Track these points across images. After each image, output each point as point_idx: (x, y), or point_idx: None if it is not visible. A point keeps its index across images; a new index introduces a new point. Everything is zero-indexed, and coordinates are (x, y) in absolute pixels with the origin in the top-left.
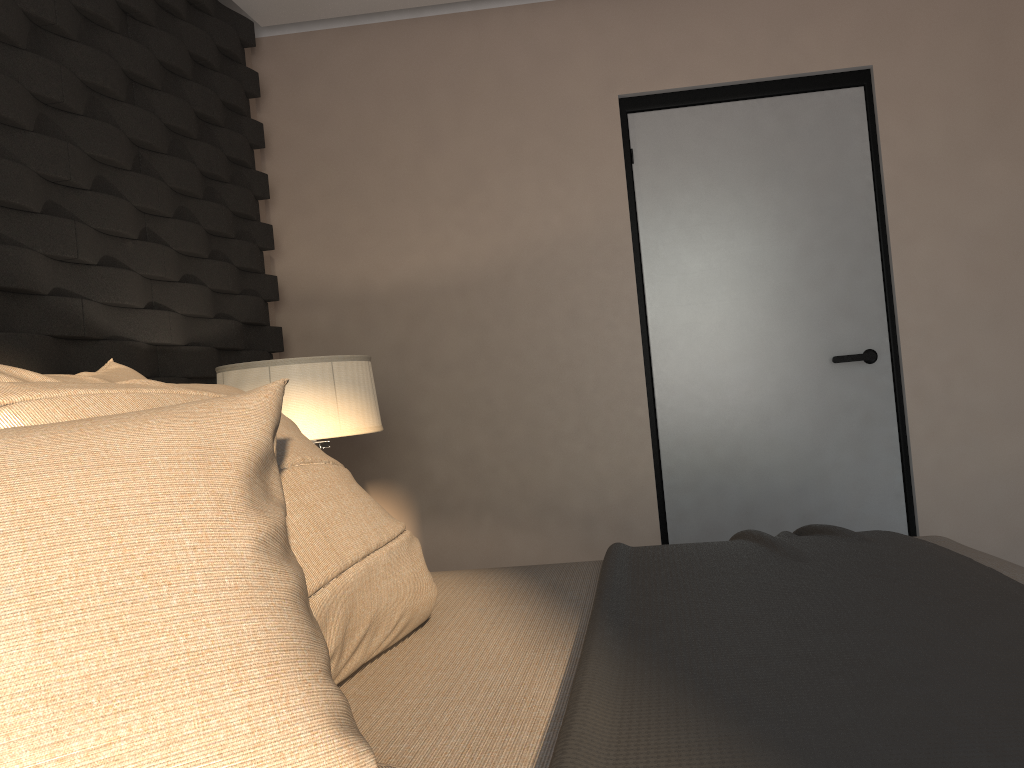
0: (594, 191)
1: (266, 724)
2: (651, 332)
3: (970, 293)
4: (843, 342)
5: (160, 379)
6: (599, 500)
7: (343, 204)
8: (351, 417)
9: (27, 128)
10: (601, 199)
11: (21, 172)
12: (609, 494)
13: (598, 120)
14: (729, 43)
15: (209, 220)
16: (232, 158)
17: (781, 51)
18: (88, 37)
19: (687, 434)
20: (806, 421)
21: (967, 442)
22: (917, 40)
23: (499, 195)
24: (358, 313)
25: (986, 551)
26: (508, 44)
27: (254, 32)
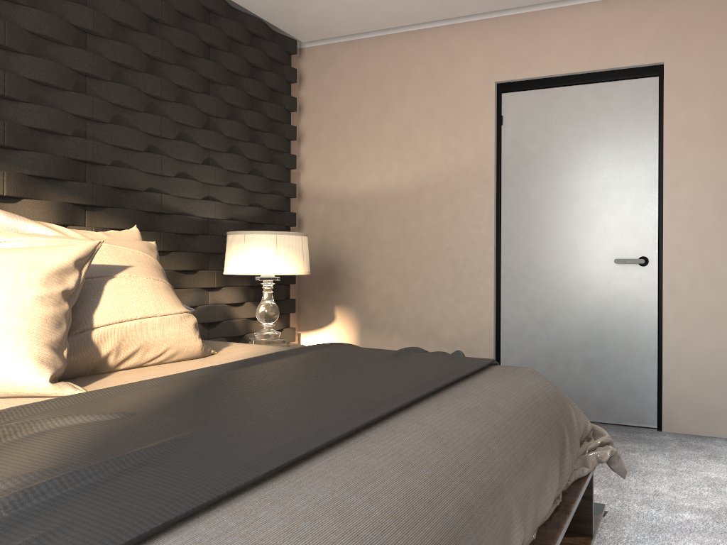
0: (475, 142)
1: (8, 352)
2: (502, 232)
3: (717, 224)
4: (626, 250)
5: (206, 236)
6: (459, 333)
7: (337, 144)
8: (284, 265)
9: (140, 110)
10: (478, 147)
11: (133, 132)
12: (465, 330)
13: (481, 97)
14: (567, 48)
15: (250, 153)
16: (272, 118)
17: (601, 53)
18: (183, 61)
19: (518, 299)
20: (595, 300)
21: (704, 327)
22: (698, 44)
23: (420, 142)
24: (339, 208)
25: (709, 405)
26: (434, 50)
27: (296, 46)
